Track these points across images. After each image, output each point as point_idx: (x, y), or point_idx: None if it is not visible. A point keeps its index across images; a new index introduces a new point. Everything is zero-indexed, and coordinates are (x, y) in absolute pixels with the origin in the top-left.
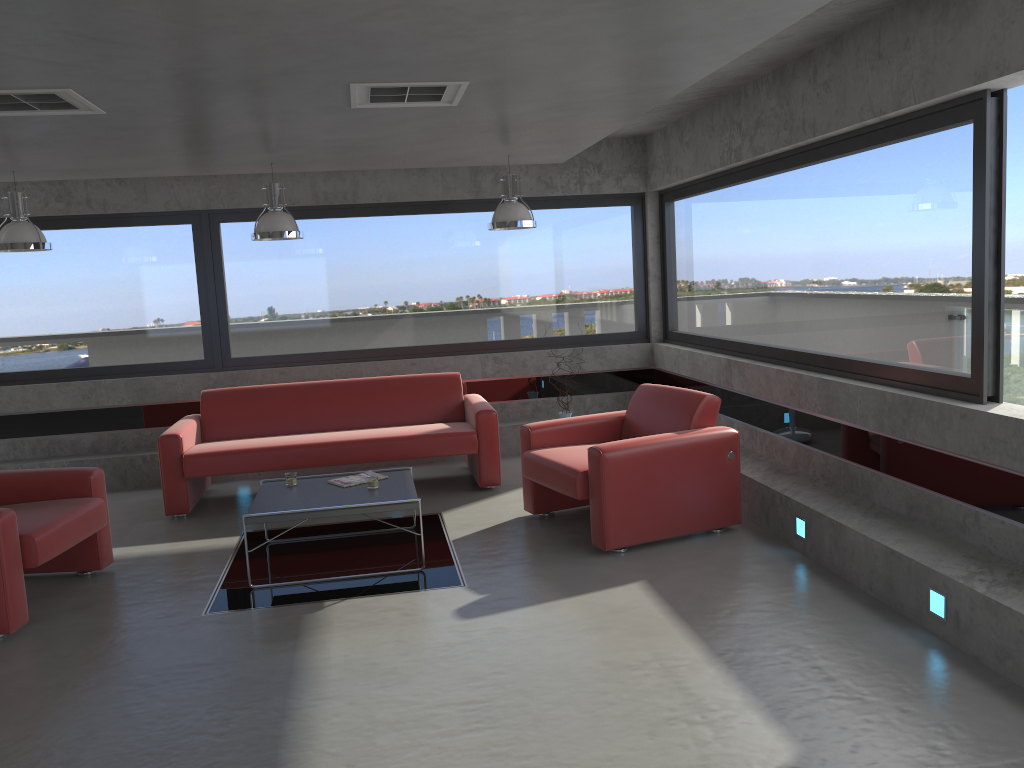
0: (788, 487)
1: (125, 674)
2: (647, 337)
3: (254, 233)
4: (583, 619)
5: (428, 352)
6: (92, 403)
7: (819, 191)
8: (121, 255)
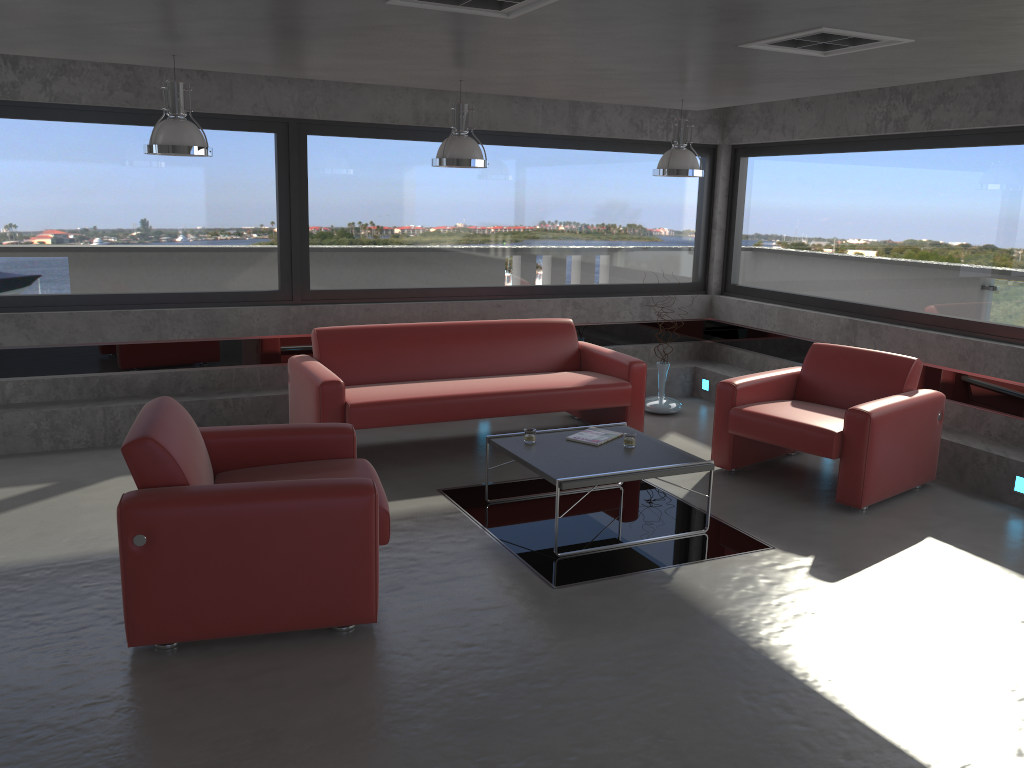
0: (986, 447)
1: (580, 663)
2: (705, 289)
3: (444, 159)
4: (940, 579)
5: (510, 294)
6: (154, 336)
7: (1011, 172)
8: (191, 162)
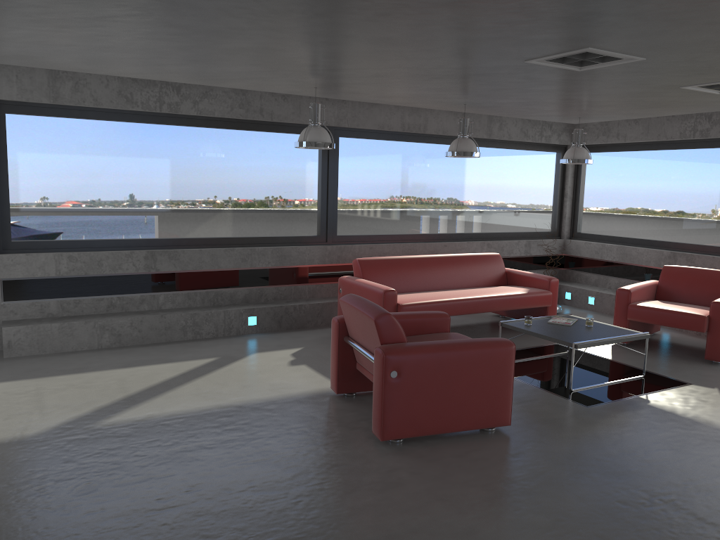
0: None
1: (642, 443)
2: (559, 235)
3: (458, 151)
4: None
5: (450, 238)
6: (247, 265)
7: None
8: (271, 153)
